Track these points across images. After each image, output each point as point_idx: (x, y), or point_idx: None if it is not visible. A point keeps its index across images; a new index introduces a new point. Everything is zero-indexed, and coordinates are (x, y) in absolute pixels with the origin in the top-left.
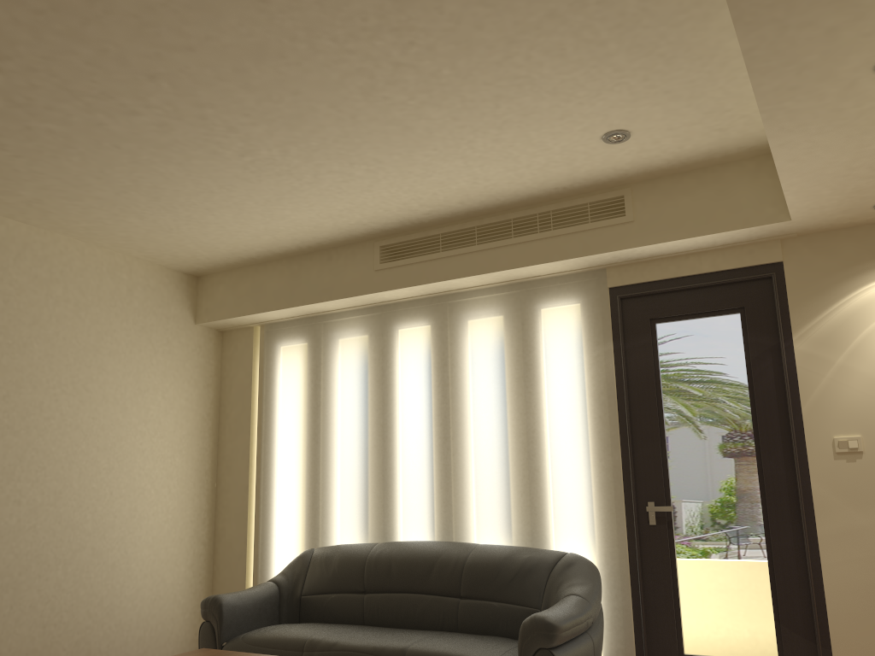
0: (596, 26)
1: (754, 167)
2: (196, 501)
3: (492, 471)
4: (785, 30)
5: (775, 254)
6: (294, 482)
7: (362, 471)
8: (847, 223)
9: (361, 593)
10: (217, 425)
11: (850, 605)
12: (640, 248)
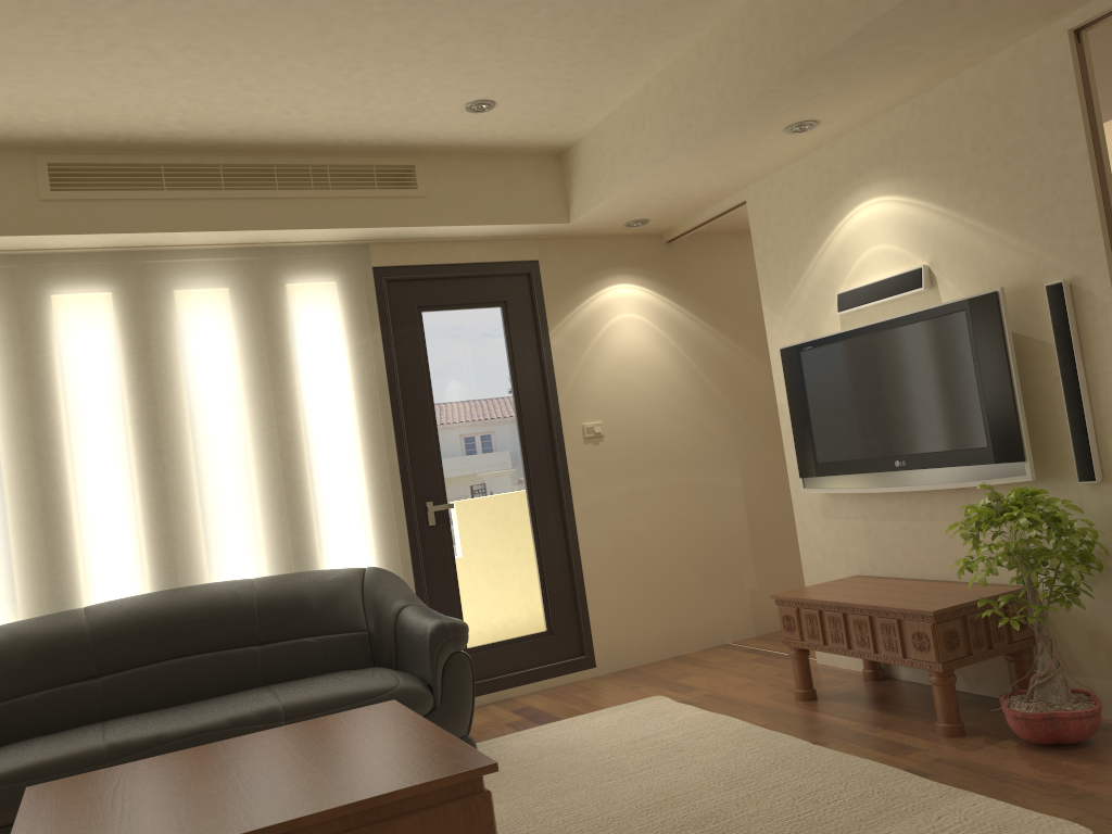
0: (613, 9)
1: (537, 165)
2: None
3: (237, 488)
4: (803, 87)
5: (533, 252)
6: None
7: (5, 512)
8: (592, 233)
9: (90, 679)
10: None
11: (599, 566)
12: (431, 228)
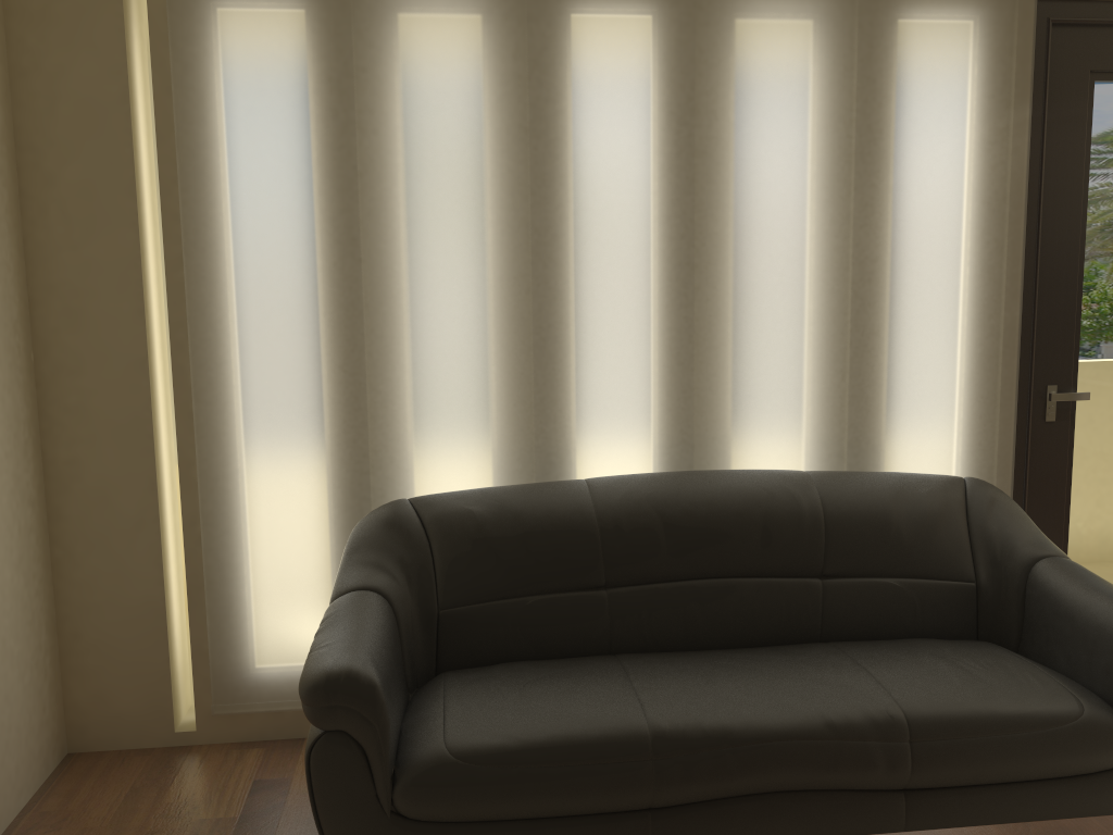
0: None
1: None
2: (7, 404)
3: (788, 332)
4: None
5: None
6: (297, 351)
7: (489, 330)
8: None
9: (596, 589)
10: (18, 203)
11: None
12: None
